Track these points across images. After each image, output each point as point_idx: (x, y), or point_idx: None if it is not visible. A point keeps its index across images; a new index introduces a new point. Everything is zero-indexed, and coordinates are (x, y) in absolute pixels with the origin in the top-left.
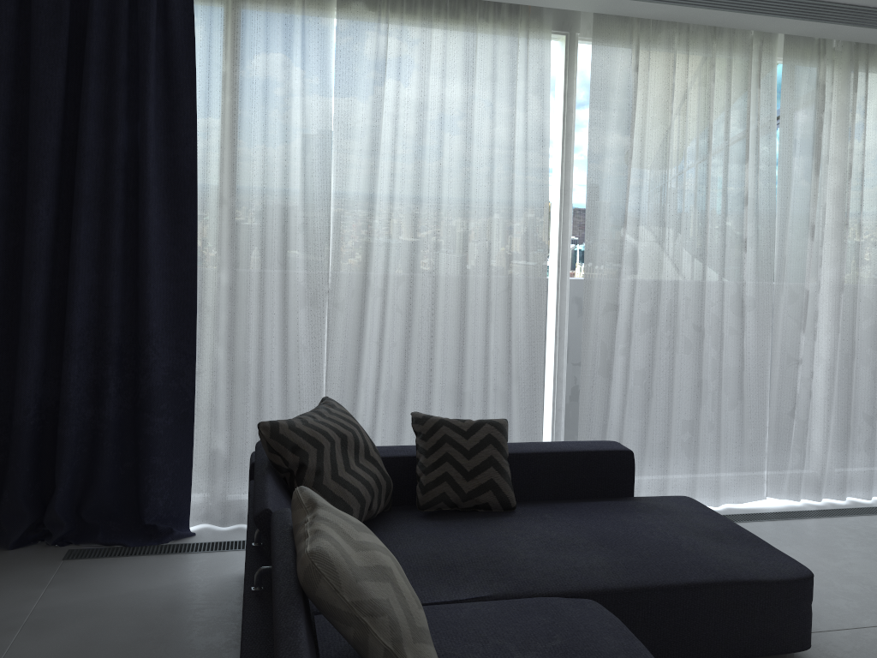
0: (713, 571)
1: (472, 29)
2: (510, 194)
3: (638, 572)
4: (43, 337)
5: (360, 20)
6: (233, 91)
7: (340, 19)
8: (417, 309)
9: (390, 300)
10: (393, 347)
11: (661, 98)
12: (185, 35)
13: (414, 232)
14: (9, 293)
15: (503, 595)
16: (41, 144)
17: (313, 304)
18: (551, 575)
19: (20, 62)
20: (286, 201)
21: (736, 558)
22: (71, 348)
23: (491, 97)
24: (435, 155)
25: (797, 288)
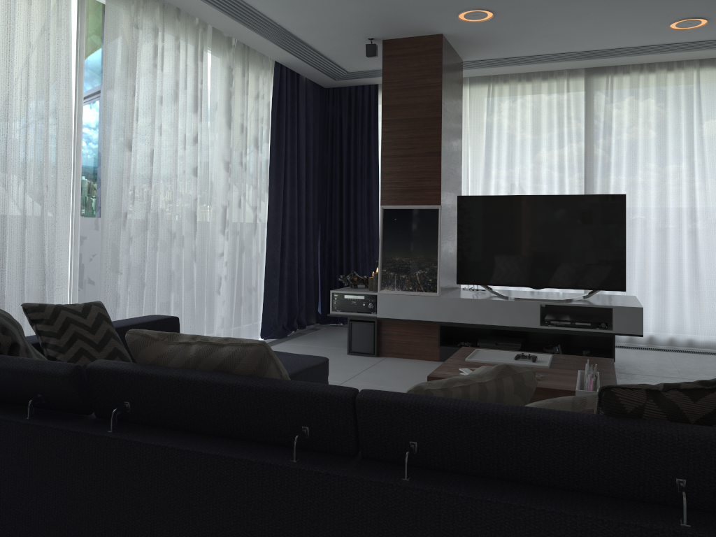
0: (294, 366)
1: None
2: (46, 110)
3: None
4: None
5: None
6: None
7: None
8: None
9: None
10: None
11: (149, 54)
12: None
13: None
14: None
15: None
16: None
17: None
18: None
19: None
20: None
21: (290, 359)
22: None
23: (28, 18)
24: None
25: (220, 204)
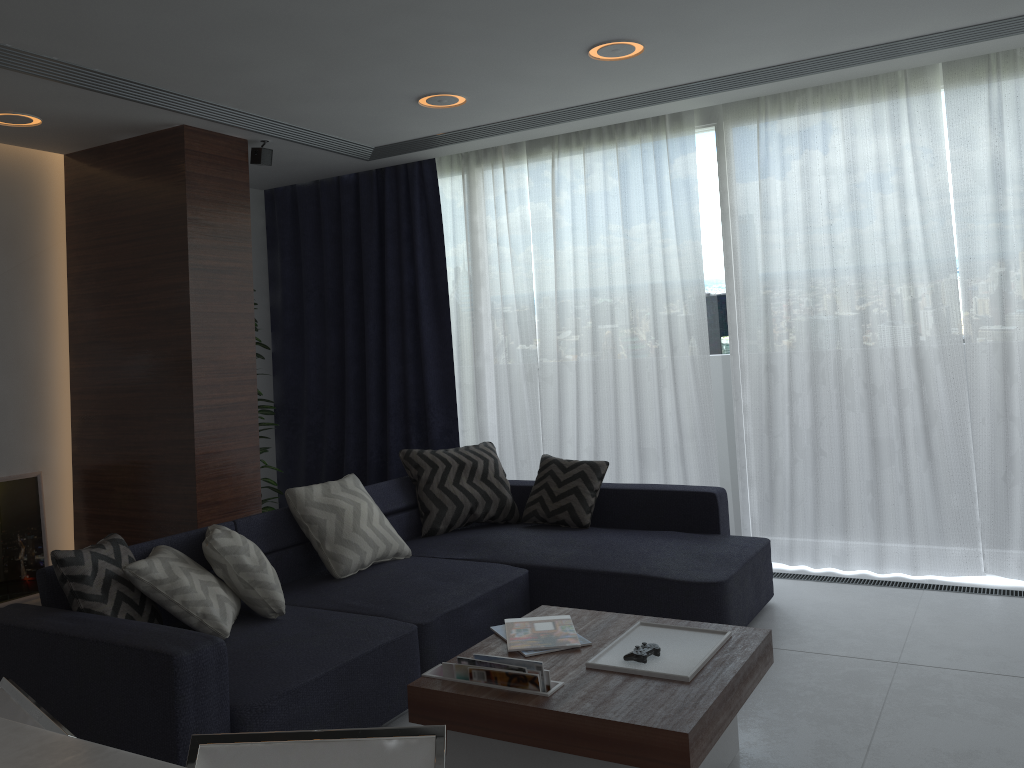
0: (636, 568)
1: (622, 146)
2: (664, 276)
3: (580, 561)
4: (378, 407)
5: (542, 162)
6: (466, 233)
7: (530, 164)
8: (603, 379)
9: (586, 373)
10: (591, 411)
11: (799, 163)
12: (435, 202)
13: (591, 317)
14: (365, 381)
15: (479, 559)
16: (367, 288)
17: (529, 379)
18: (522, 555)
19: (360, 240)
20: (502, 305)
21: (678, 566)
22: (389, 414)
23: (644, 197)
24: (606, 253)
25: (996, 334)
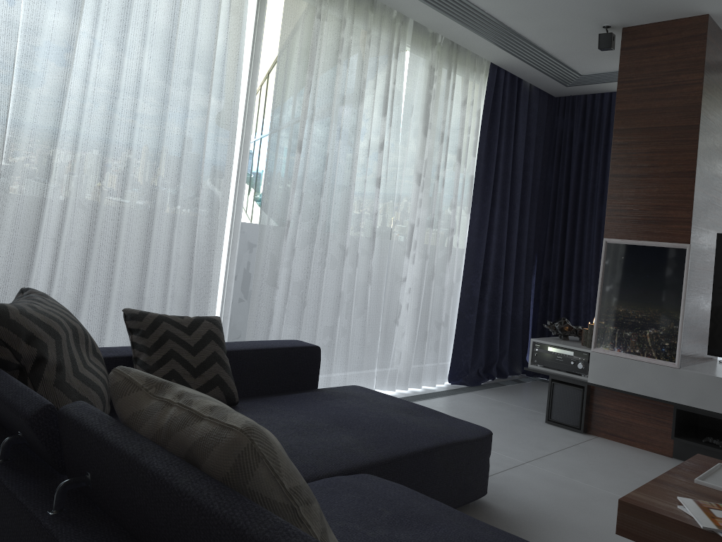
0: (435, 437)
1: None
2: (207, 102)
3: (386, 445)
4: None
5: None
6: None
7: None
8: (102, 207)
9: (72, 194)
10: (70, 246)
11: (333, 47)
12: None
13: (110, 123)
14: None
15: None
16: None
17: None
18: (323, 456)
19: None
20: None
21: (438, 425)
22: None
23: (197, 4)
24: (137, 48)
25: (407, 221)
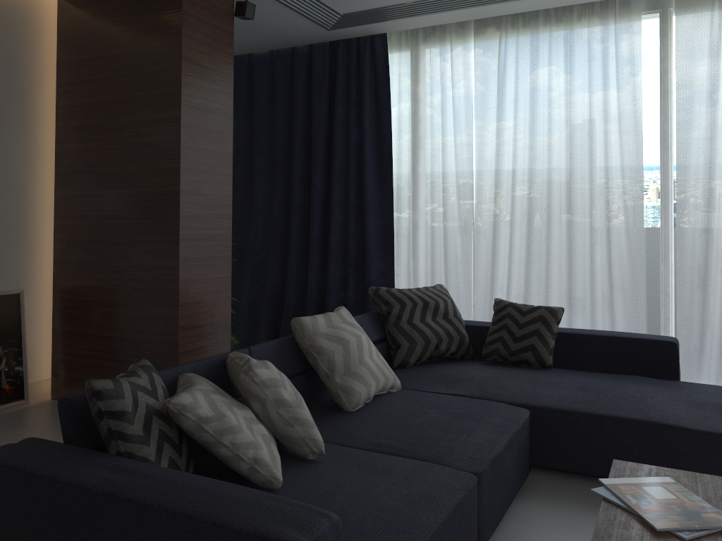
0: (646, 415)
1: (569, 27)
2: (604, 145)
3: (580, 404)
4: (319, 250)
5: (489, 40)
6: (411, 101)
7: (476, 42)
8: (536, 235)
9: (518, 229)
10: (521, 262)
11: None
12: (384, 73)
13: (530, 179)
14: (307, 227)
15: (470, 396)
16: (316, 145)
17: (463, 232)
18: (513, 393)
19: (310, 104)
20: (443, 165)
21: (686, 414)
22: (330, 256)
23: (588, 74)
24: (546, 123)
25: None
